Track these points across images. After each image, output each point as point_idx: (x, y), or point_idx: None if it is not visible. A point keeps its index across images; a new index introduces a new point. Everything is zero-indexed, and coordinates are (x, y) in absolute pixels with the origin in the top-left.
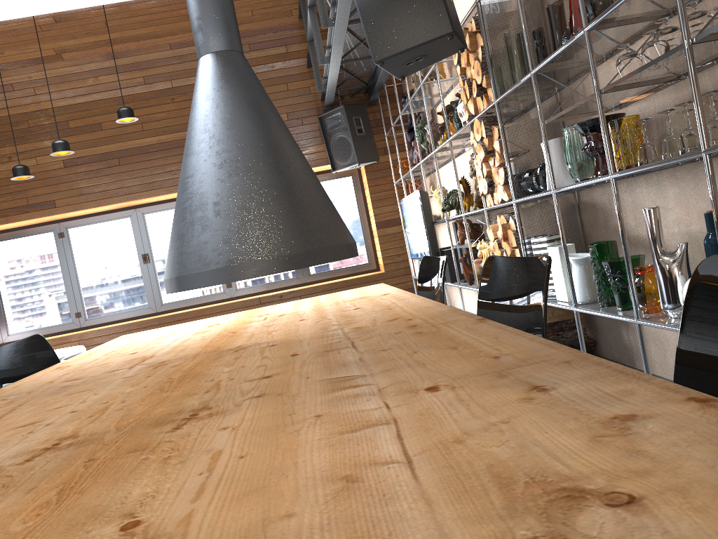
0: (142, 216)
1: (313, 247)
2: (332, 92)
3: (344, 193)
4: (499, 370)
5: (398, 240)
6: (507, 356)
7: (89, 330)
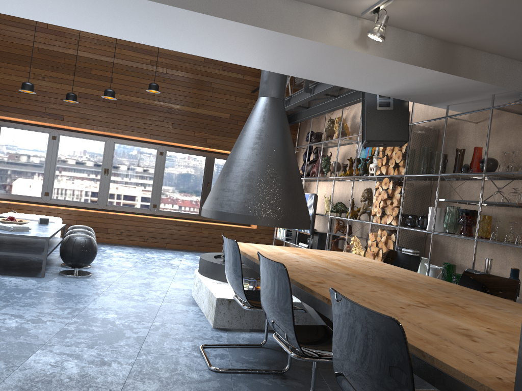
0: (113, 144)
1: (301, 219)
2: None
3: None
4: None
5: None
6: None
7: (54, 207)
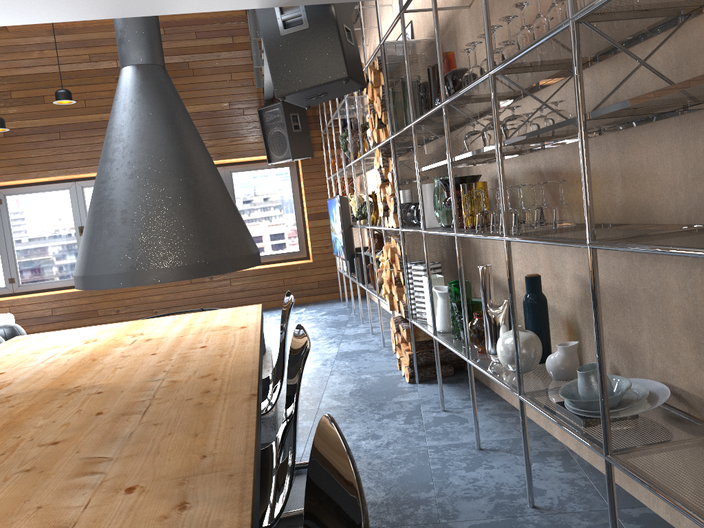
0: (81, 189)
1: (211, 258)
2: (270, 90)
3: (281, 182)
4: (188, 475)
5: (328, 232)
6: (210, 457)
7: (21, 296)
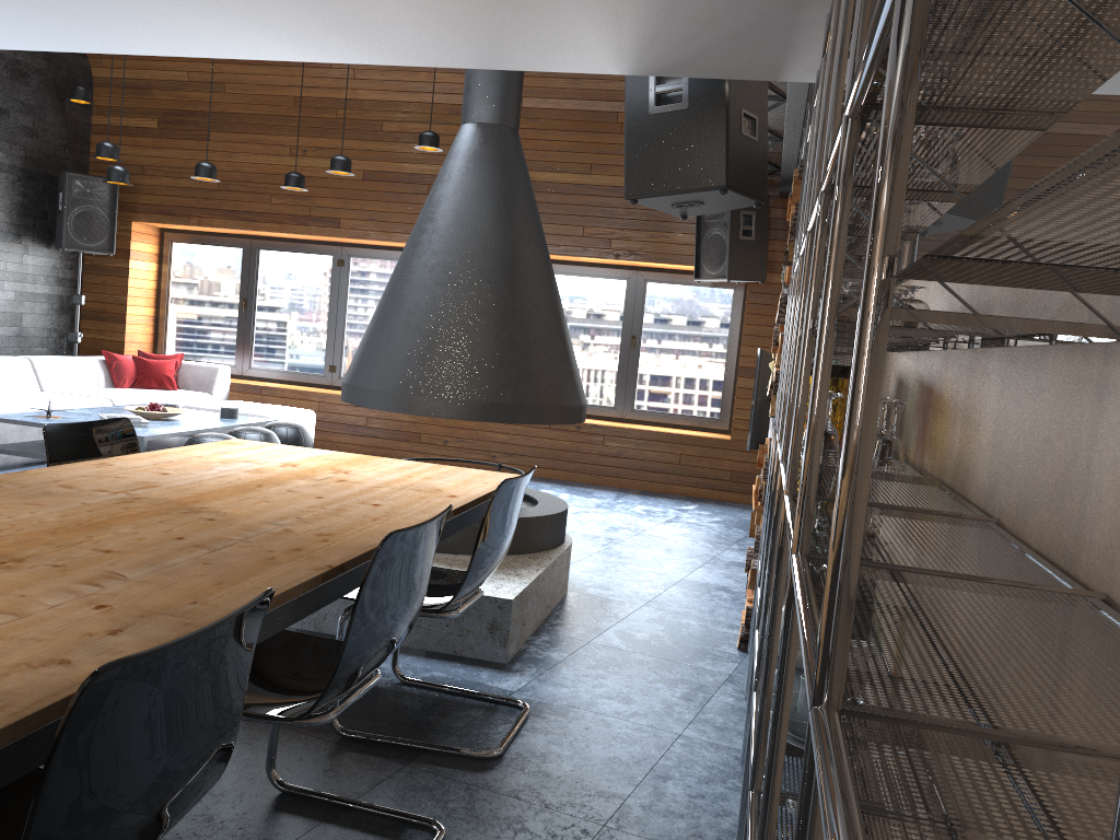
0: None
1: (502, 399)
2: None
3: (716, 310)
4: (158, 612)
5: None
6: (197, 605)
7: (336, 392)
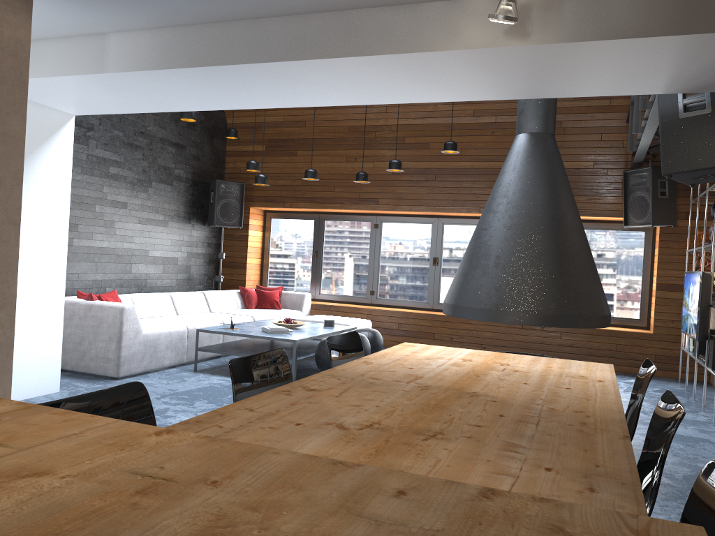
0: (442, 225)
1: (567, 312)
2: (642, 155)
3: (632, 246)
4: (588, 473)
5: (676, 306)
6: (603, 468)
7: (377, 308)
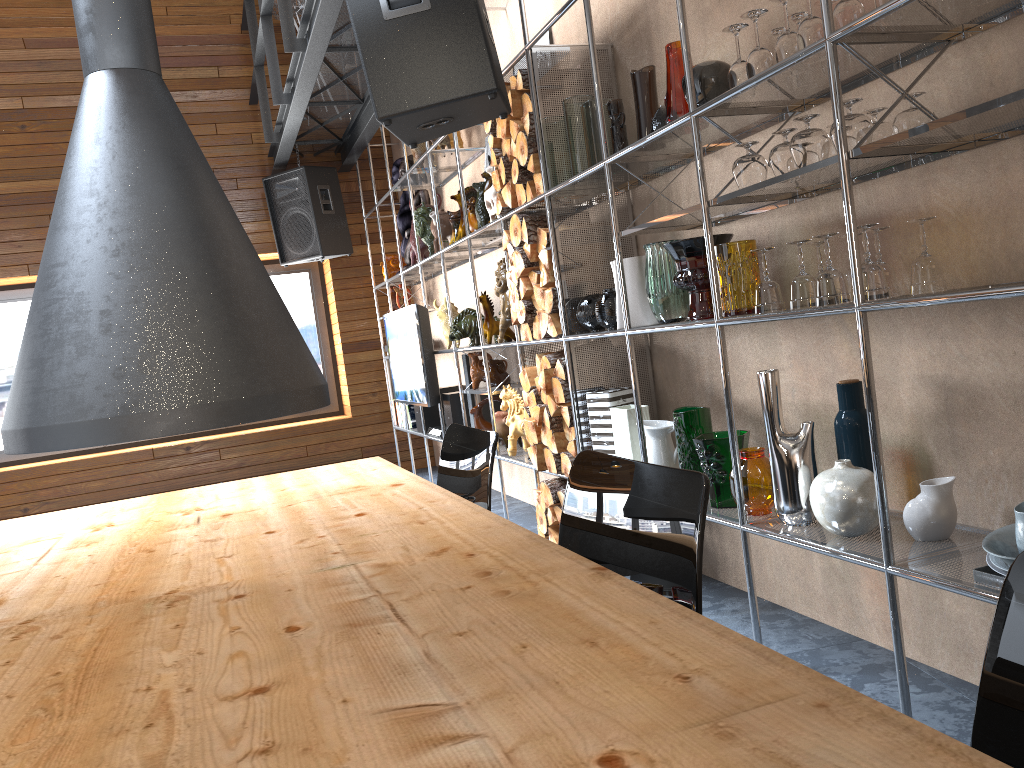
0: None
1: (263, 390)
2: (289, 147)
3: (296, 296)
4: (710, 716)
5: (375, 371)
6: (704, 678)
7: None
